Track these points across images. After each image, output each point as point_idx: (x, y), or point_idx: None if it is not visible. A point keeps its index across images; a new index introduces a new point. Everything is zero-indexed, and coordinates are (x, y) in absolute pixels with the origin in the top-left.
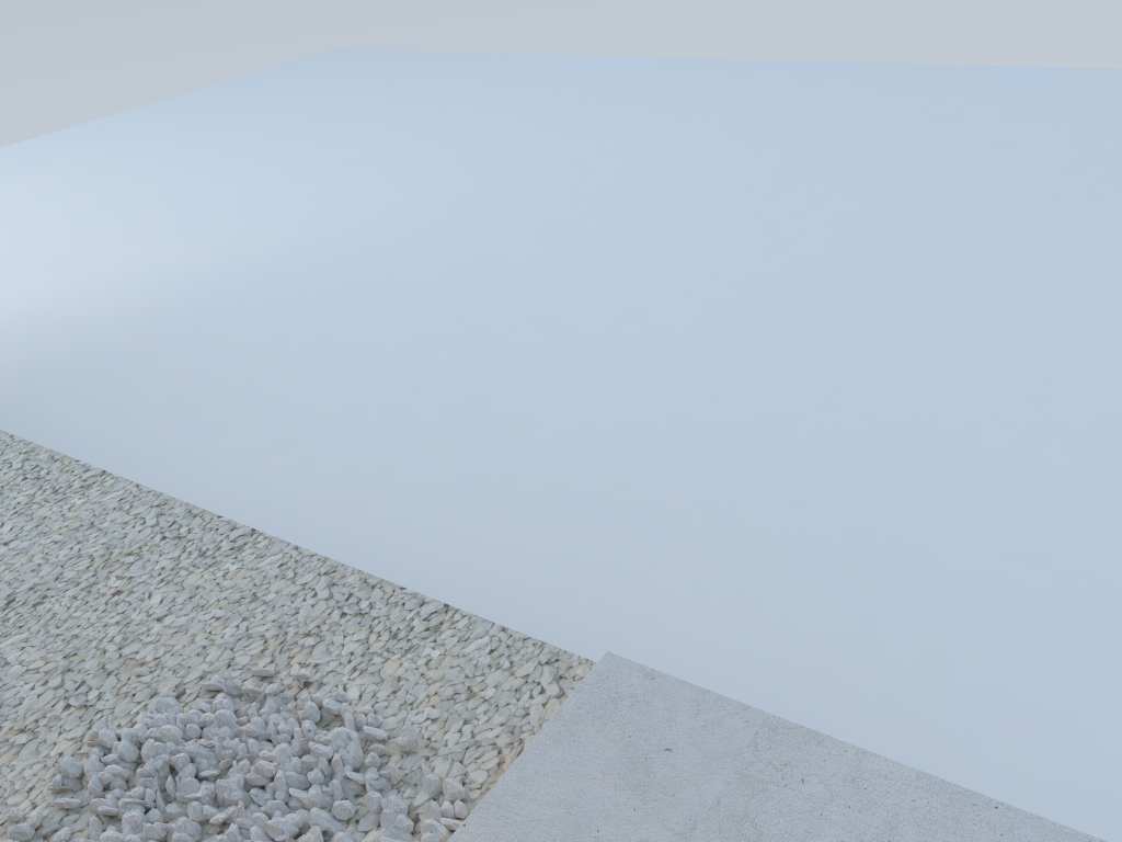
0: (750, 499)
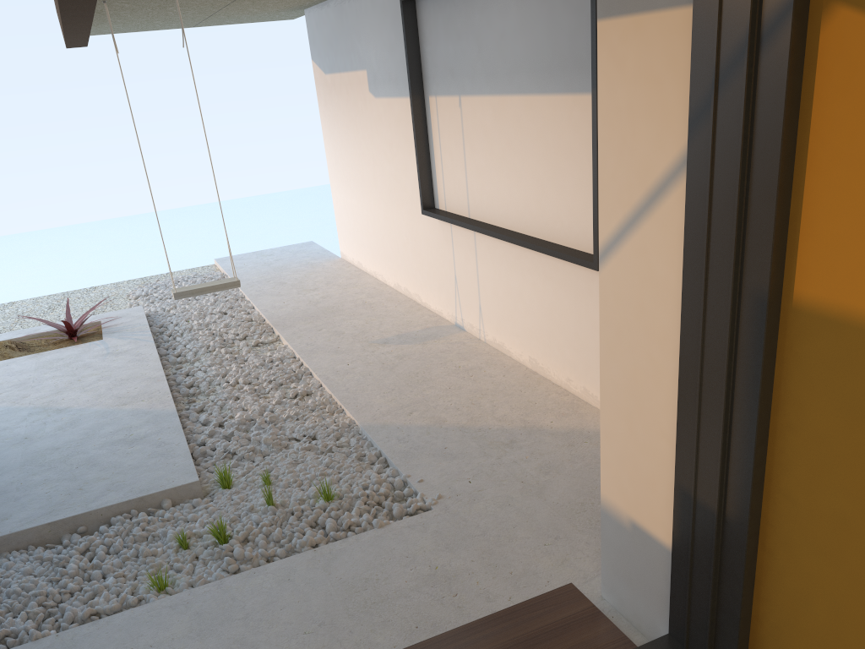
0: None
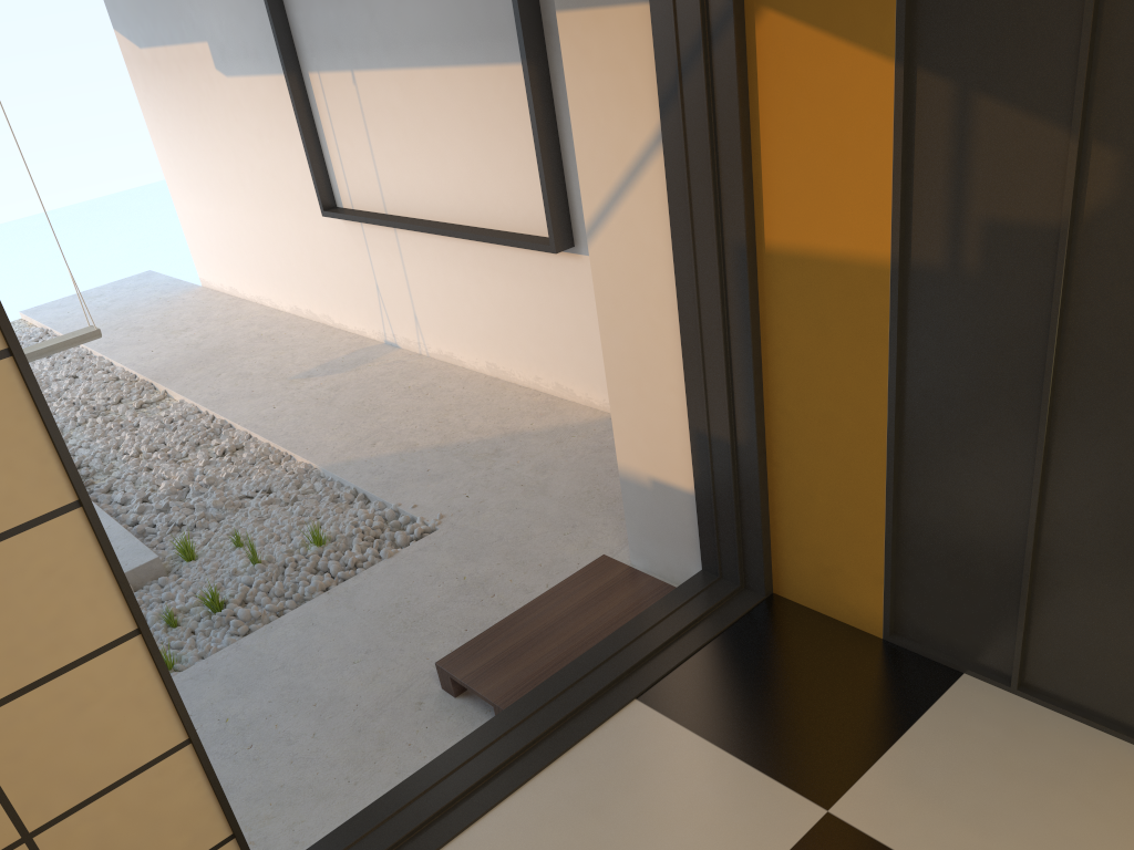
0: None
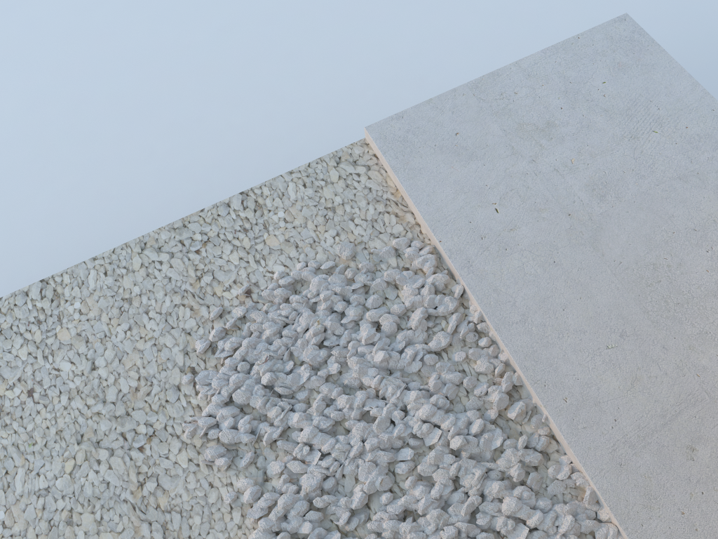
0: (194, 48)
